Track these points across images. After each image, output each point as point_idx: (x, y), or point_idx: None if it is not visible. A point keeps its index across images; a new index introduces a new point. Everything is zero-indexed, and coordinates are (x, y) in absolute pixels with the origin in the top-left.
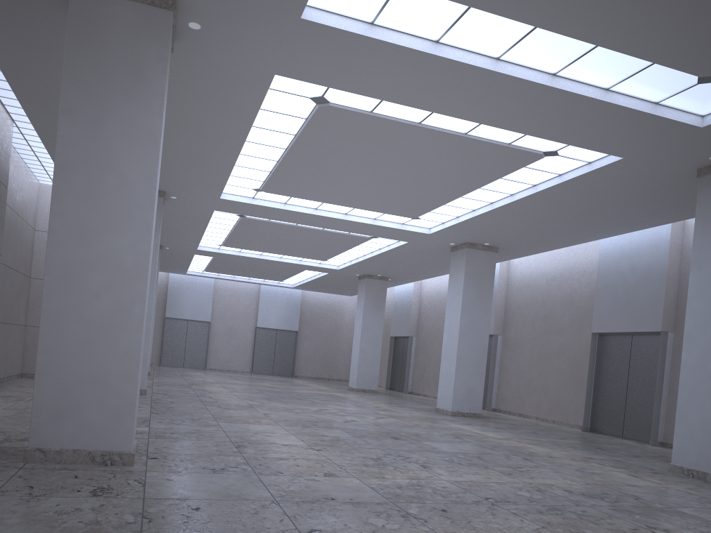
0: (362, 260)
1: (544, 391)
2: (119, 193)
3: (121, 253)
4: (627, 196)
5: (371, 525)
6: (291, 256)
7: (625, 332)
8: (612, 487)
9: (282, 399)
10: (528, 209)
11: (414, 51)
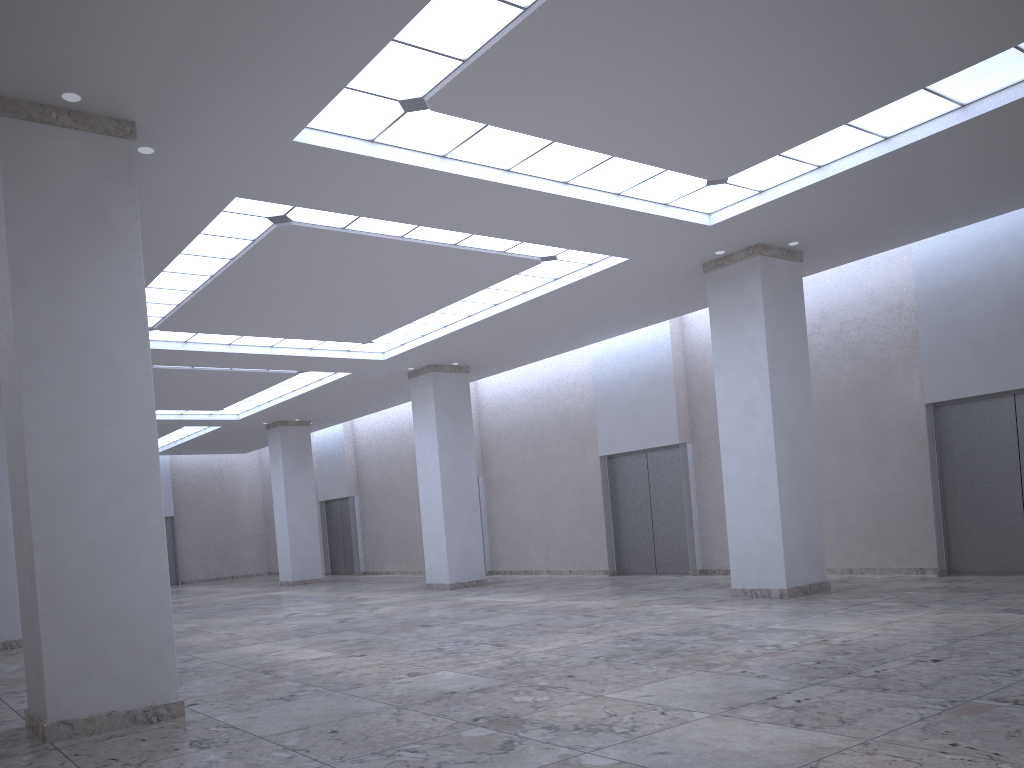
0: (278, 403)
1: (551, 537)
2: (107, 376)
3: (122, 452)
4: (628, 296)
5: (522, 702)
6: (170, 410)
7: (639, 449)
8: (696, 622)
9: (217, 613)
10: (515, 320)
11: (420, 169)
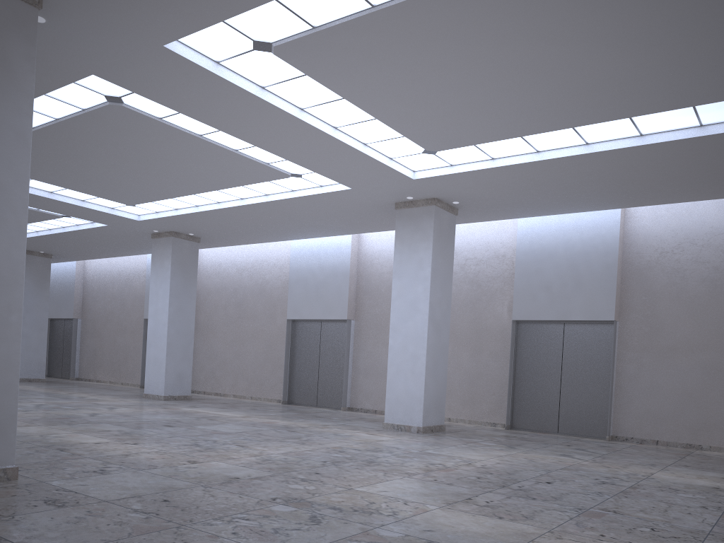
0: (33, 236)
1: (240, 371)
2: None
3: None
4: (337, 213)
5: (297, 489)
6: None
7: (317, 319)
8: (374, 443)
9: None
10: (252, 212)
11: (246, 92)
